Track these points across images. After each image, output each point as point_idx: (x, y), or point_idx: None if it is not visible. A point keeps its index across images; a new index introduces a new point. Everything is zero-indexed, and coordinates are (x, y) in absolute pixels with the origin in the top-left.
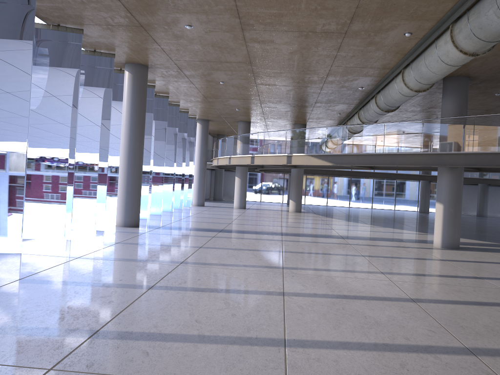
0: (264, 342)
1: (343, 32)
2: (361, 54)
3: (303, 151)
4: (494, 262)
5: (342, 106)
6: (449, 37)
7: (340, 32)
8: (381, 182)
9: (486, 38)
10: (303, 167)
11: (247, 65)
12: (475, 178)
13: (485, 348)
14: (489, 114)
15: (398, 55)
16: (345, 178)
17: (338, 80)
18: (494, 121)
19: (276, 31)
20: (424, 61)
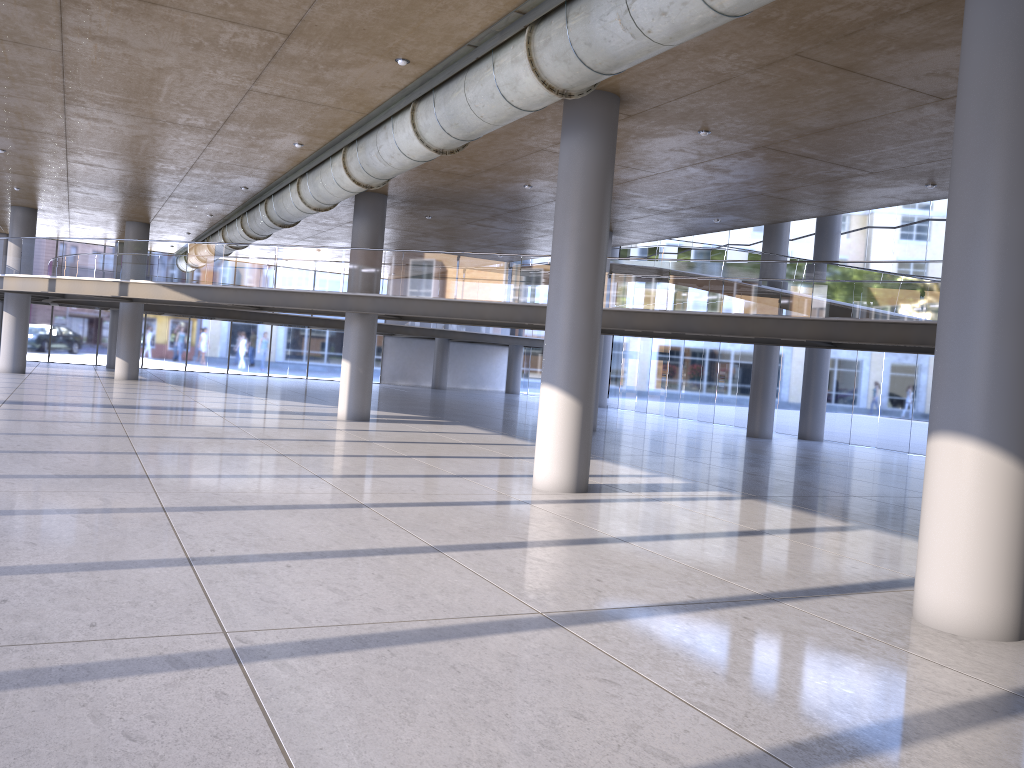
0: (127, 476)
1: (215, 130)
2: (241, 153)
3: (149, 277)
4: (399, 431)
5: (215, 206)
6: (342, 163)
7: (210, 129)
8: (289, 331)
9: (374, 175)
10: (146, 301)
11: (60, 138)
12: (428, 329)
13: (331, 474)
14: (429, 238)
15: (291, 161)
16: (222, 322)
17: (209, 174)
18: (406, 258)
19: (117, 113)
20: (320, 178)
